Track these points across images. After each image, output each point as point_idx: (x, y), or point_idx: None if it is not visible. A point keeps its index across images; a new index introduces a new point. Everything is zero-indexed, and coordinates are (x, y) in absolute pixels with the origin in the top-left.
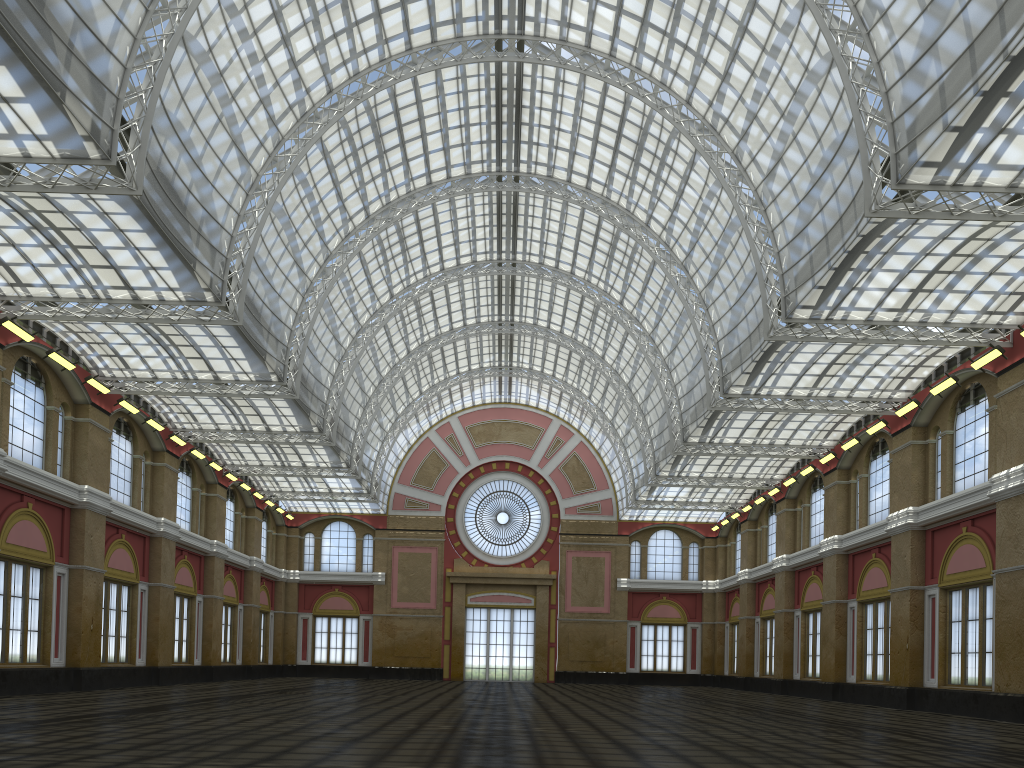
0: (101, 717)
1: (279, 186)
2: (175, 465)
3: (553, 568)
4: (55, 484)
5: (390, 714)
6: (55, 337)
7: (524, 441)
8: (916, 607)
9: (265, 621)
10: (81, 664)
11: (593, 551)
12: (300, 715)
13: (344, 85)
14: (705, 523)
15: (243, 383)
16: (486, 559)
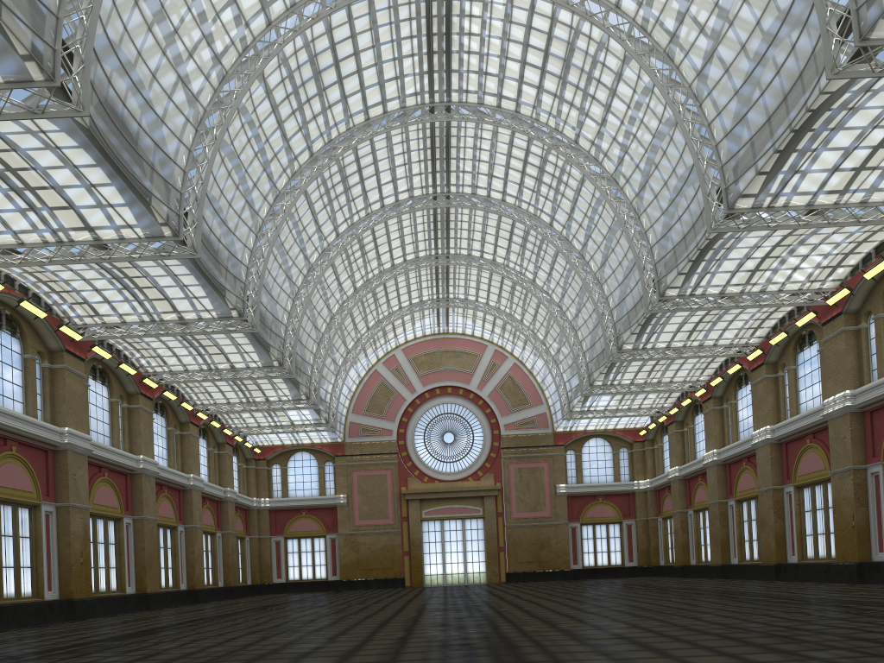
0: (87, 646)
1: (226, 121)
2: (149, 406)
3: (497, 479)
4: (36, 427)
5: (372, 623)
6: (27, 290)
7: (463, 367)
8: (859, 485)
9: (242, 546)
10: (74, 595)
11: (533, 461)
12: (285, 630)
13: (282, 17)
14: (632, 429)
15: (206, 321)
16: (436, 476)
